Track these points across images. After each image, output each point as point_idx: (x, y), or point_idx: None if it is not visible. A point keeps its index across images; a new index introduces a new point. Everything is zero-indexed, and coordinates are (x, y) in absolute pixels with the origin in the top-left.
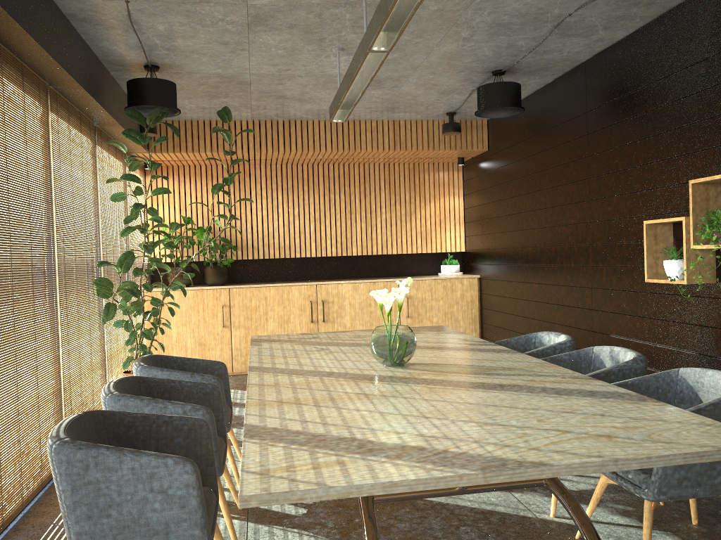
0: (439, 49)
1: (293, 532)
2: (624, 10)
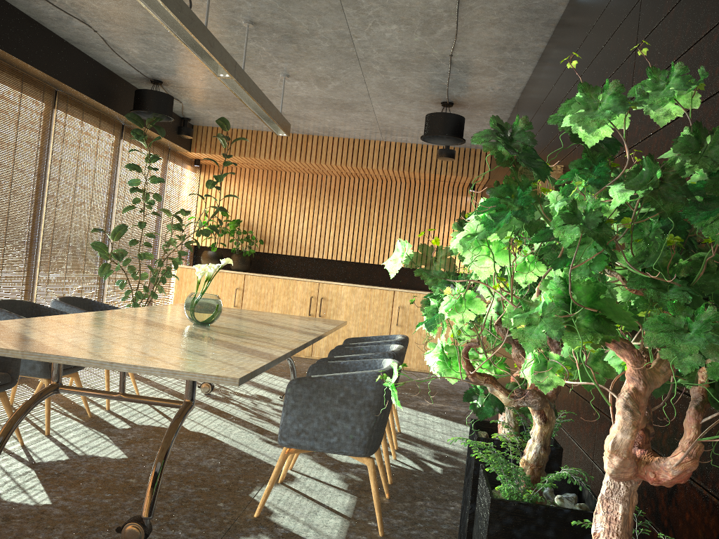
0: (370, 80)
1: (98, 435)
2: (498, 54)
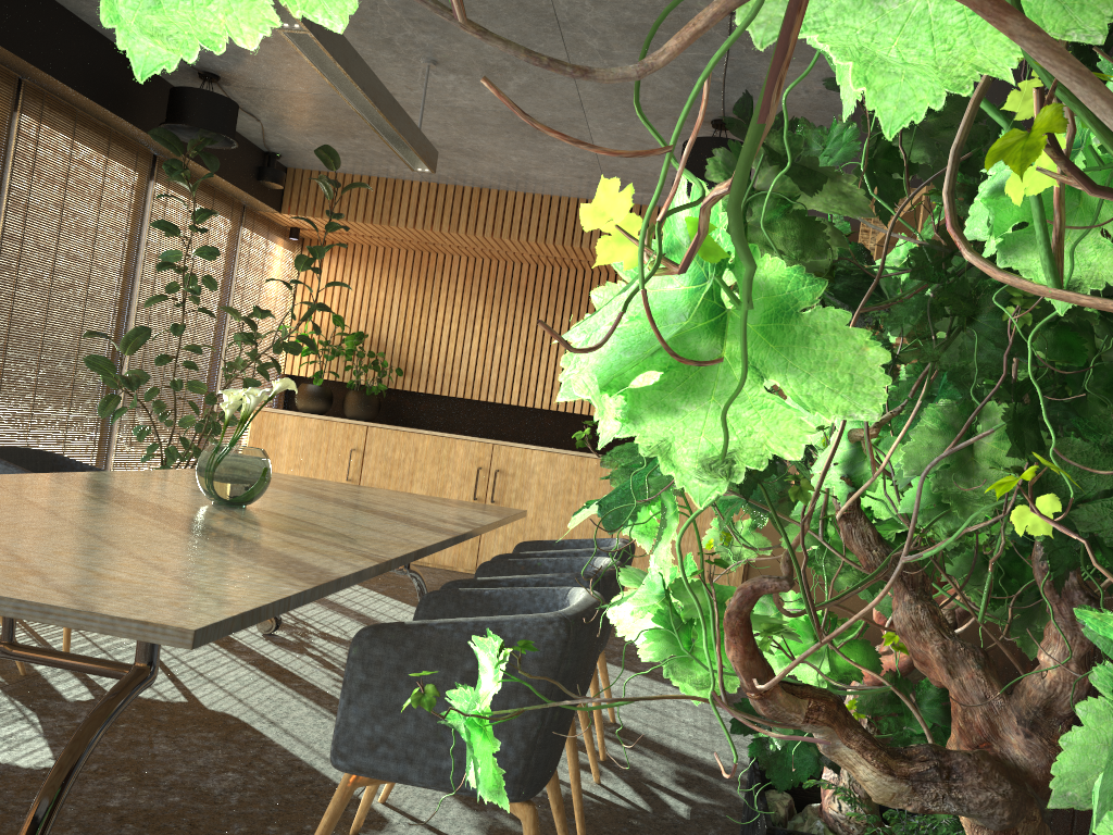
0: None
1: (21, 713)
2: None
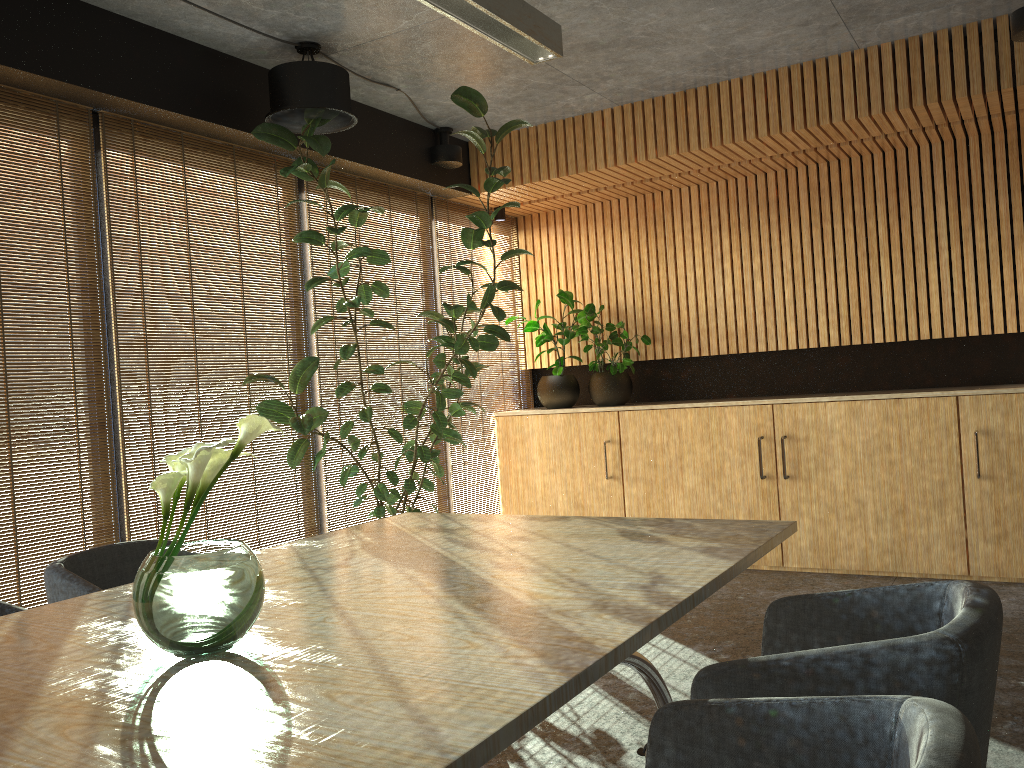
0: None
1: None
2: None
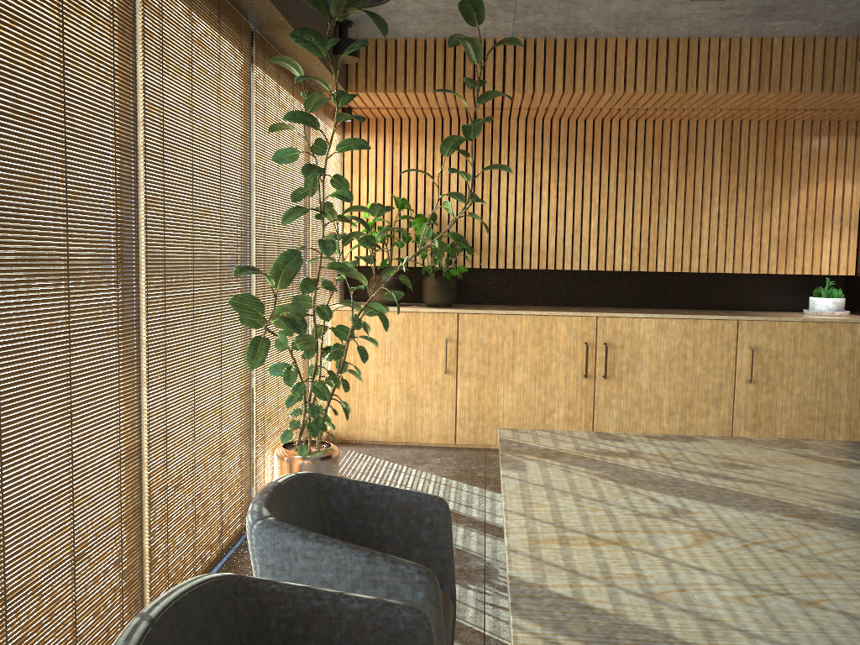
0: None
1: None
2: None
